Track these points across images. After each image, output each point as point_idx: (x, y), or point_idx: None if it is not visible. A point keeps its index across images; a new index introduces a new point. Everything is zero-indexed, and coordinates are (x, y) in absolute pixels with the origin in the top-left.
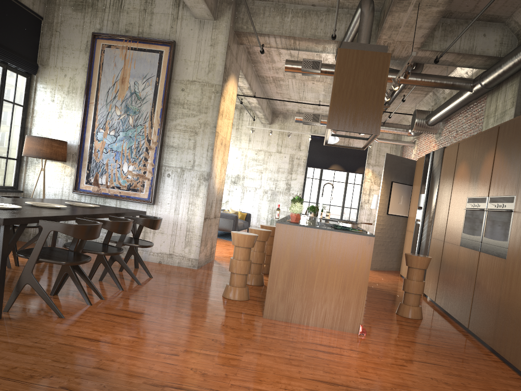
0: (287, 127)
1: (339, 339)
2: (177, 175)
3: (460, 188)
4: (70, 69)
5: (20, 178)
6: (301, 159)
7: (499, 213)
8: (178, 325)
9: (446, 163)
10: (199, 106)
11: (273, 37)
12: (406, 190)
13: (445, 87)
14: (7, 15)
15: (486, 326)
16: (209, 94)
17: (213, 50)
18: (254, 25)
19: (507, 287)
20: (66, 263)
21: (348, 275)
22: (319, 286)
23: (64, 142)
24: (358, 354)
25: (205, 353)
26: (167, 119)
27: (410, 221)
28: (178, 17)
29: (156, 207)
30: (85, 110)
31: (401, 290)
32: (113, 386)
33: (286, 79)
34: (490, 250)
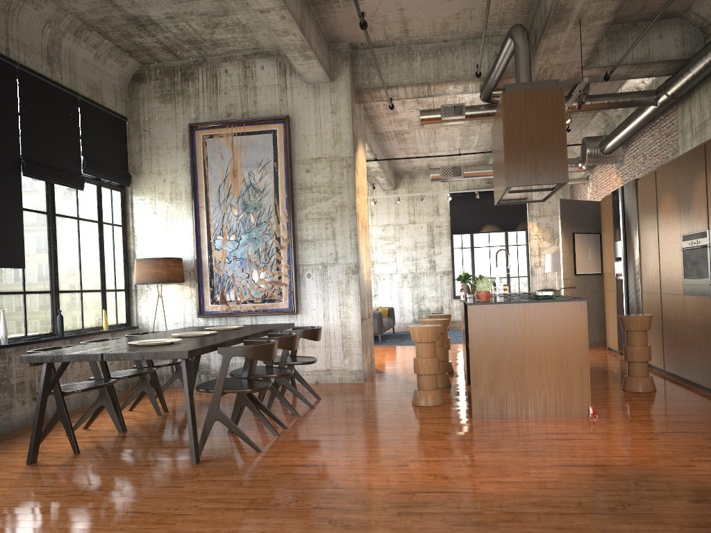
0: (416, 188)
1: (569, 425)
2: (319, 273)
3: (669, 225)
4: (169, 172)
5: (132, 311)
6: (442, 226)
7: None
8: (385, 439)
9: (643, 198)
10: (330, 186)
11: (403, 88)
12: (593, 240)
13: (622, 106)
14: (94, 124)
15: None
16: (340, 170)
17: (335, 117)
18: (383, 80)
19: None
20: (253, 390)
21: (563, 351)
22: (531, 370)
23: (180, 259)
24: (599, 436)
25: (433, 459)
26: (295, 209)
27: (607, 278)
28: (287, 86)
29: (301, 316)
30: (195, 217)
31: (616, 365)
32: (363, 499)
33: (411, 130)
34: None
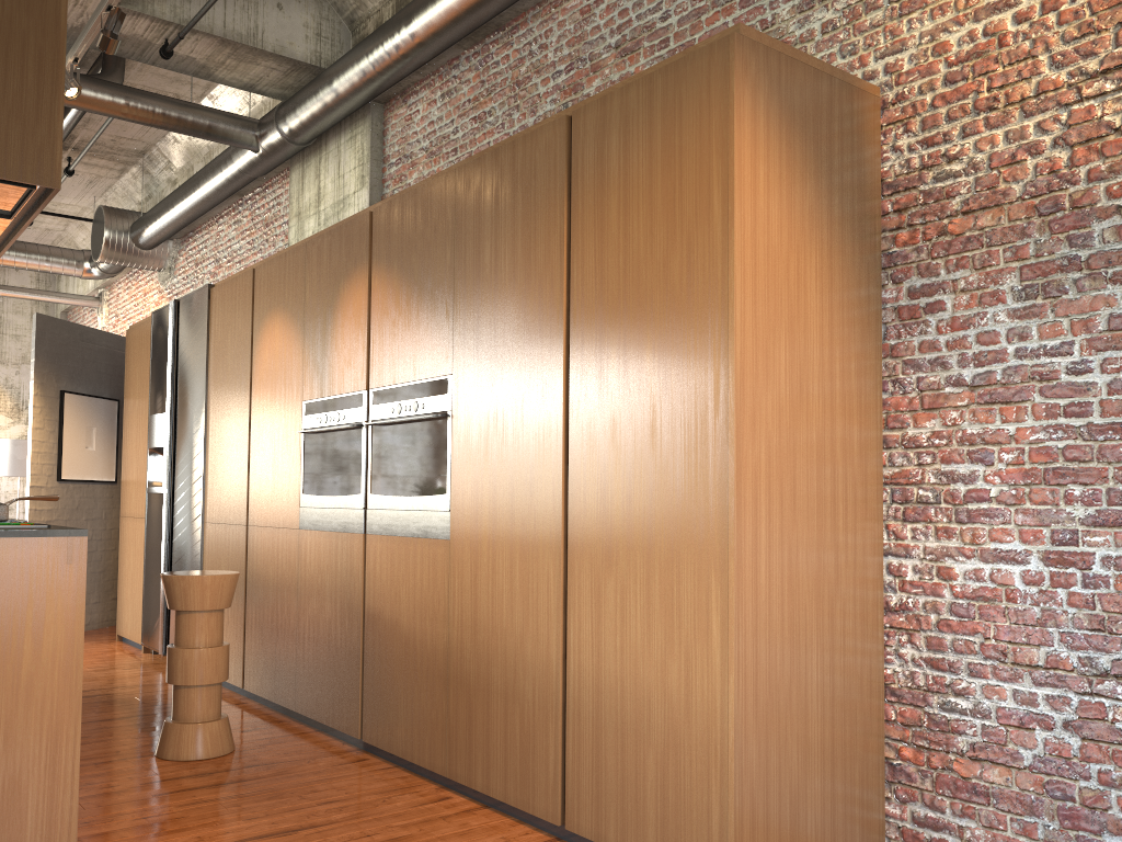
0: None
1: None
2: None
3: (278, 382)
4: None
5: None
6: None
7: (409, 426)
8: None
9: (223, 325)
10: None
11: None
12: (105, 413)
13: (193, 132)
14: None
15: (417, 723)
16: None
17: None
18: None
19: (467, 611)
20: None
21: (3, 690)
22: None
23: None
24: None
25: None
26: None
27: (130, 491)
28: None
29: None
30: None
31: (139, 681)
32: None
33: None
34: (397, 525)
